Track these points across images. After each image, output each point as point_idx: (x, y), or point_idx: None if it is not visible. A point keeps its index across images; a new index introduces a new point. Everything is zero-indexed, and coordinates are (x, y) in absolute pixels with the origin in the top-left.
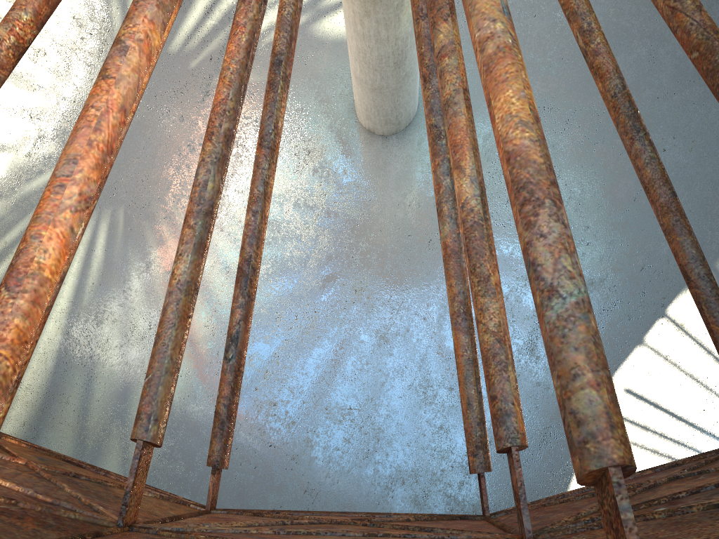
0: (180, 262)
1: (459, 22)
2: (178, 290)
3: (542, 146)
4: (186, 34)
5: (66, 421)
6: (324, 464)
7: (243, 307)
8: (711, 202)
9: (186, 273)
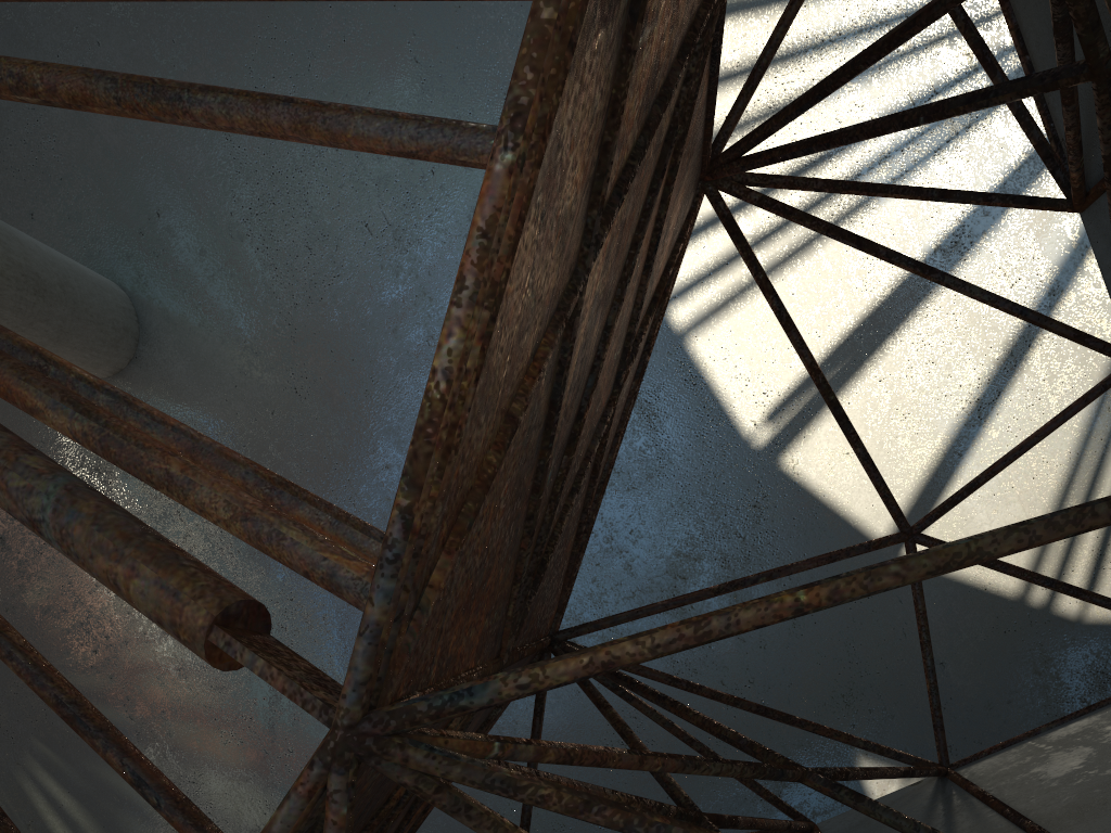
0: None
1: (50, 157)
2: None
3: None
4: None
5: None
6: None
7: (109, 746)
8: None
9: None
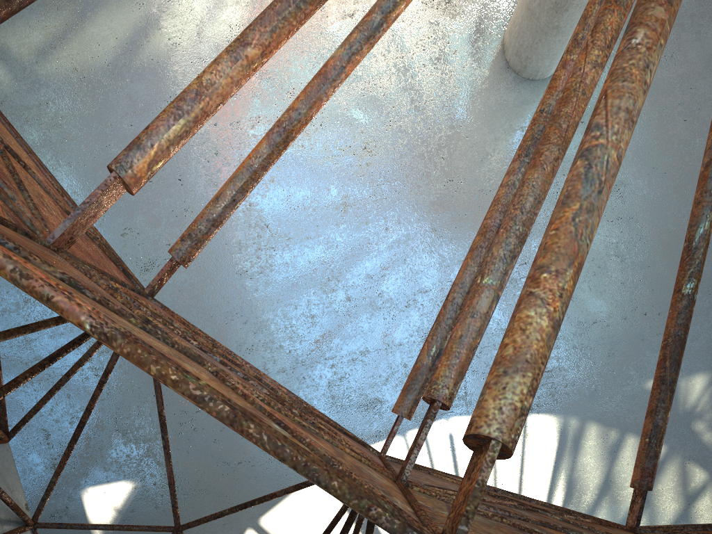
0: None
1: None
2: None
3: None
4: None
5: None
6: None
7: None
8: (629, 381)
9: None
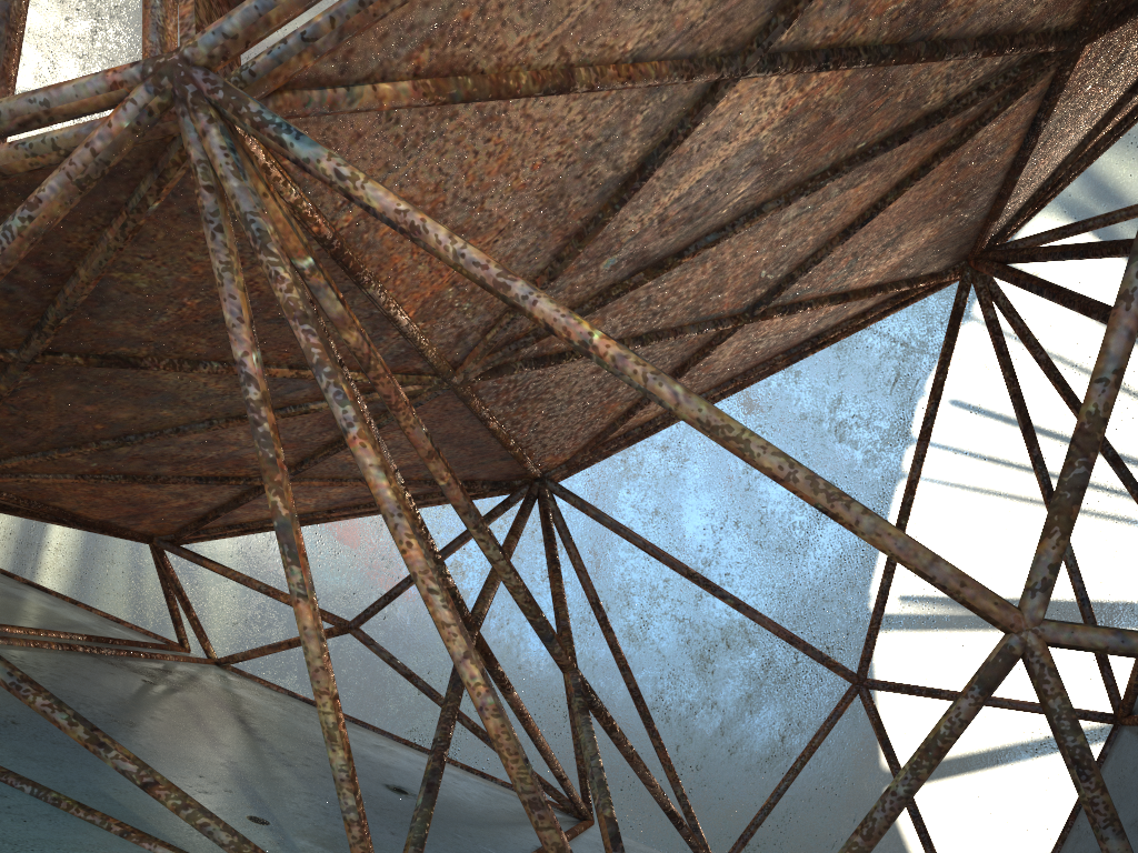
0: None
1: None
2: None
3: None
4: None
5: (114, 589)
6: None
7: None
8: None
9: None
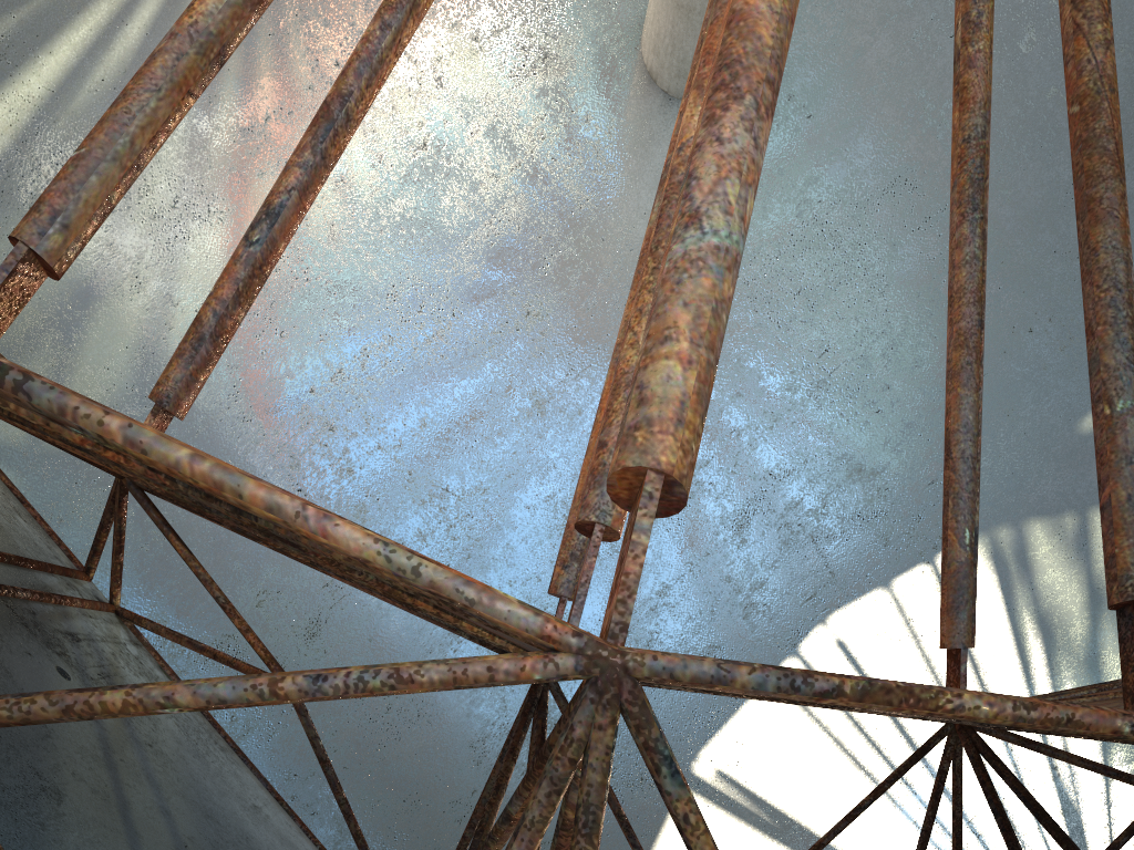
0: None
1: None
2: (188, 38)
3: (781, 26)
4: None
5: None
6: None
7: (306, 170)
8: (1055, 435)
9: (213, 18)
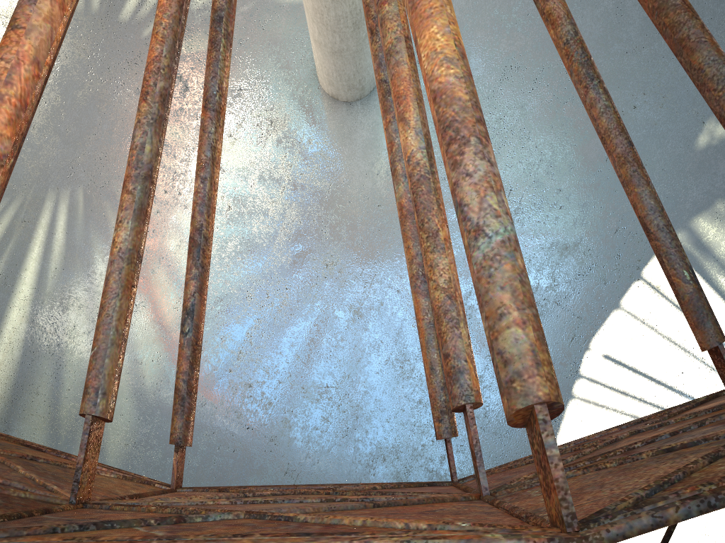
0: (120, 230)
1: None
2: (120, 259)
3: (468, 83)
4: (137, 1)
5: (37, 412)
6: (304, 444)
7: (197, 279)
8: (684, 159)
9: (127, 240)
